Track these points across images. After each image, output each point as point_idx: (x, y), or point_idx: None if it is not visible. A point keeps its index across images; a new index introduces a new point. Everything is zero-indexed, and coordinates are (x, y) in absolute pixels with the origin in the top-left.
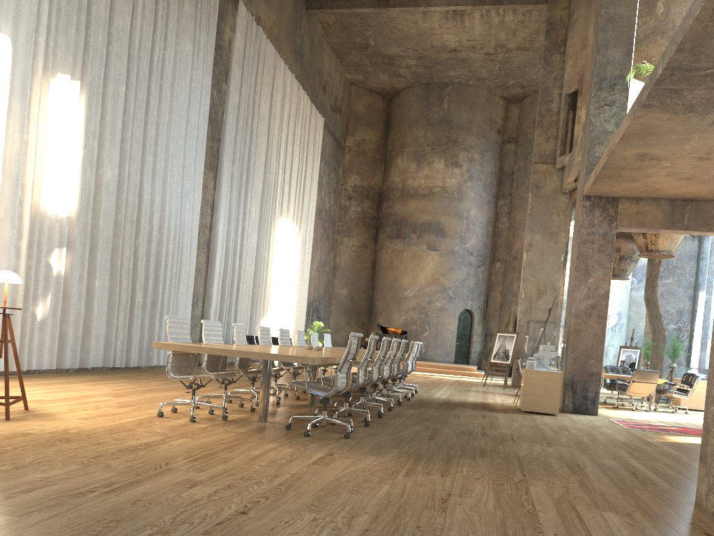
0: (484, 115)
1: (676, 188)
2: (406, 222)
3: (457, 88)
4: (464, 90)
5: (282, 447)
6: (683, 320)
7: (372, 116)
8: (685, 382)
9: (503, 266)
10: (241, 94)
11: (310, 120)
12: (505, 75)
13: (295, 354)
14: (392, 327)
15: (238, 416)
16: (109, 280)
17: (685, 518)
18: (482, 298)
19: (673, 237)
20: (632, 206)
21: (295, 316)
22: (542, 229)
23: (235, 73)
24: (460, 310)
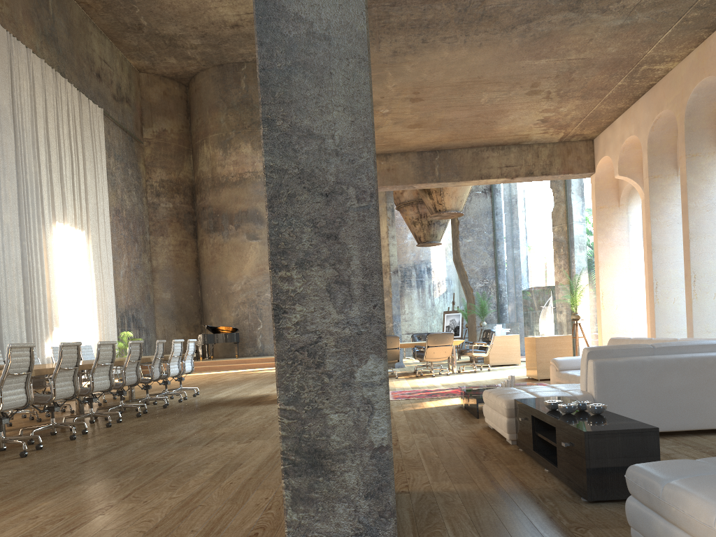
0: None
1: (415, 137)
2: (221, 213)
3: (253, 67)
4: None
5: None
6: (488, 277)
7: (170, 104)
8: (485, 339)
9: None
10: None
11: (81, 111)
12: None
13: None
14: (224, 326)
15: None
16: None
17: (256, 528)
18: None
19: (458, 195)
20: (382, 163)
21: (99, 329)
22: None
23: None
24: None
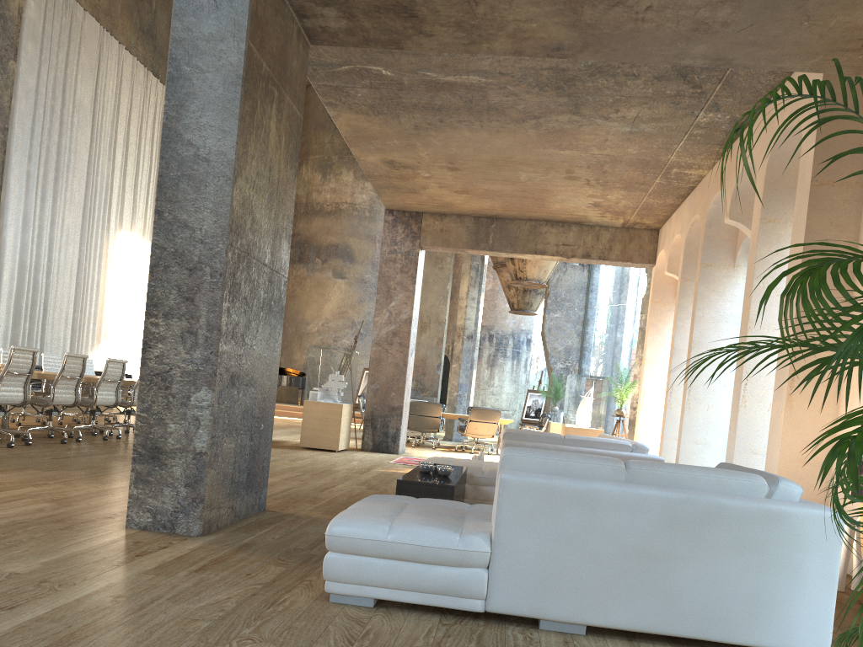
0: None
1: (466, 202)
2: (309, 243)
3: None
4: None
5: None
6: (571, 359)
7: None
8: (540, 423)
9: None
10: (40, 76)
11: None
12: None
13: None
14: (293, 368)
15: None
16: None
17: None
18: None
19: (542, 264)
20: (436, 222)
21: None
22: (426, 253)
23: (28, 50)
24: None
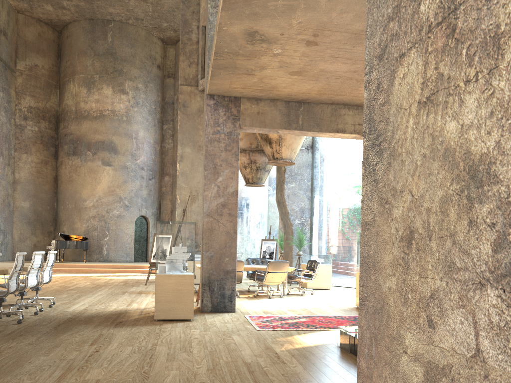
0: (145, 51)
1: (290, 86)
2: (81, 140)
3: (119, 26)
4: (125, 28)
5: None
6: (305, 216)
7: (43, 45)
8: (310, 267)
9: (171, 179)
10: None
11: None
12: (159, 18)
13: None
14: (75, 234)
15: None
16: None
17: None
18: (155, 206)
19: (293, 147)
20: (253, 106)
21: None
22: (191, 142)
23: None
24: (136, 217)
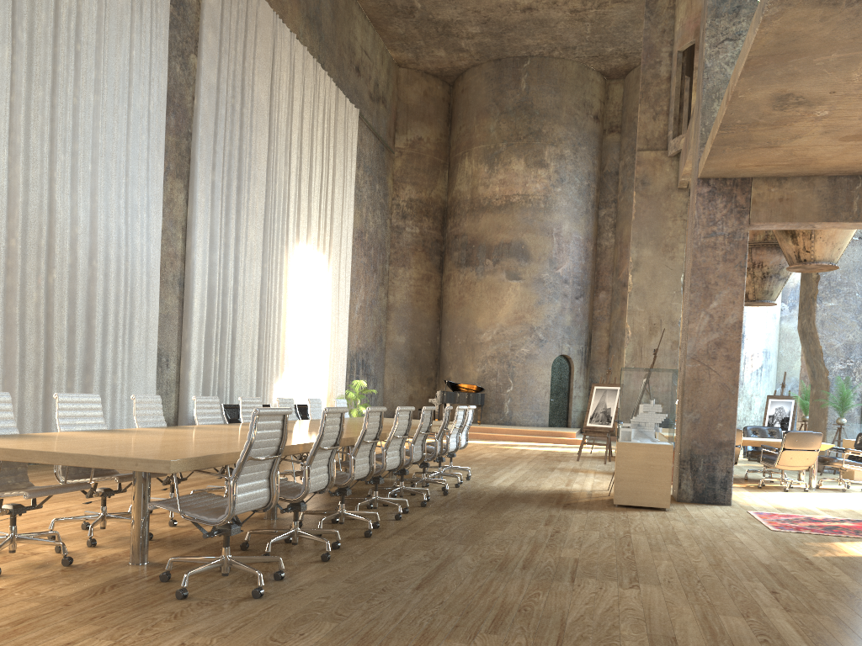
0: (575, 97)
1: (839, 155)
2: (478, 244)
3: (538, 63)
4: (547, 64)
5: (94, 636)
6: (854, 357)
7: (429, 107)
8: (861, 445)
9: (609, 297)
10: (221, 71)
11: (337, 111)
12: (601, 40)
13: (148, 454)
14: (465, 383)
15: (107, 553)
16: (2, 337)
17: None
18: (583, 339)
19: (836, 240)
20: (772, 189)
21: (328, 374)
22: (652, 240)
23: (208, 41)
24: (554, 357)
